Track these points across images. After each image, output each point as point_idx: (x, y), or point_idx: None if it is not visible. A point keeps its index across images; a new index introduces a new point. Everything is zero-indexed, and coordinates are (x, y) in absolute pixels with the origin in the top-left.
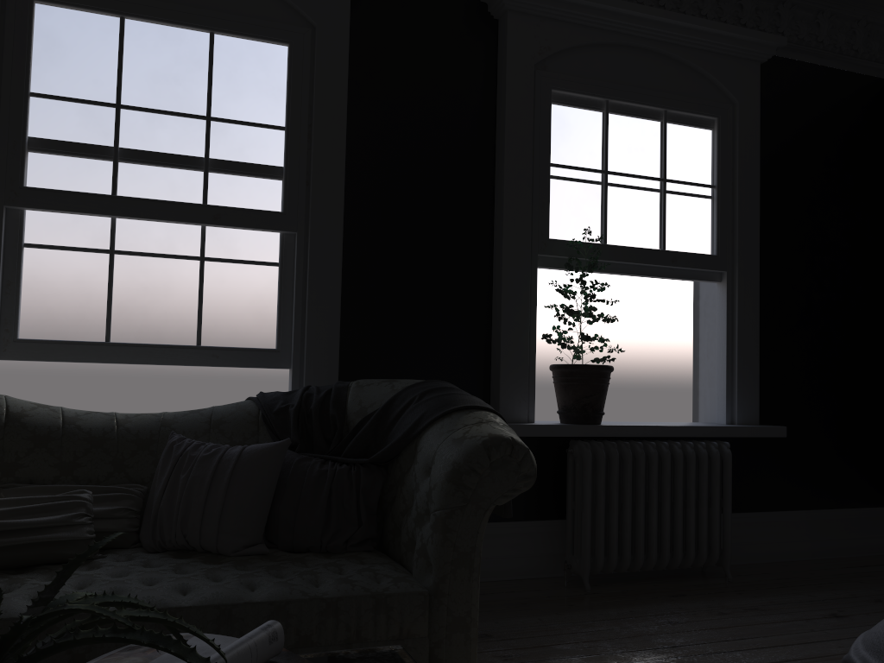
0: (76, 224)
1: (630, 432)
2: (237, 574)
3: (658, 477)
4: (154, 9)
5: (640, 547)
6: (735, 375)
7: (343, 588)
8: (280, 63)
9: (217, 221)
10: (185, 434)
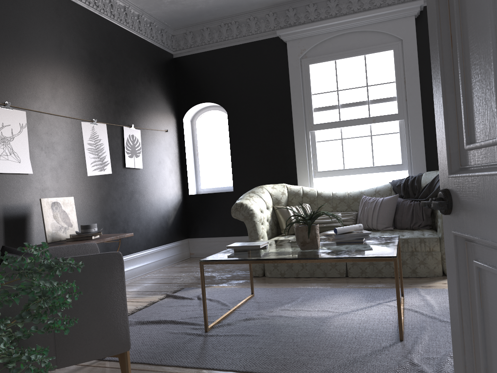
0: (330, 132)
1: None
2: (380, 233)
3: None
4: (344, 54)
5: None
6: None
7: (410, 236)
8: (390, 58)
9: (374, 122)
10: (367, 196)
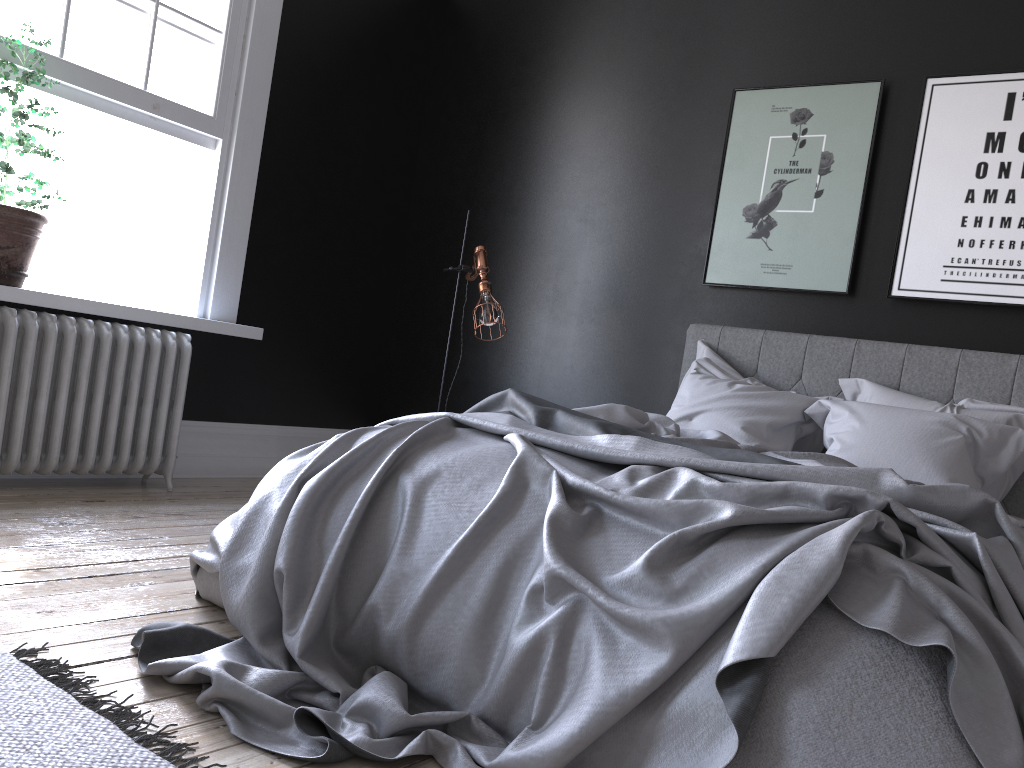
0: None
1: (62, 303)
2: None
3: (94, 365)
4: None
5: (55, 445)
6: (215, 262)
7: None
8: None
9: None
10: None
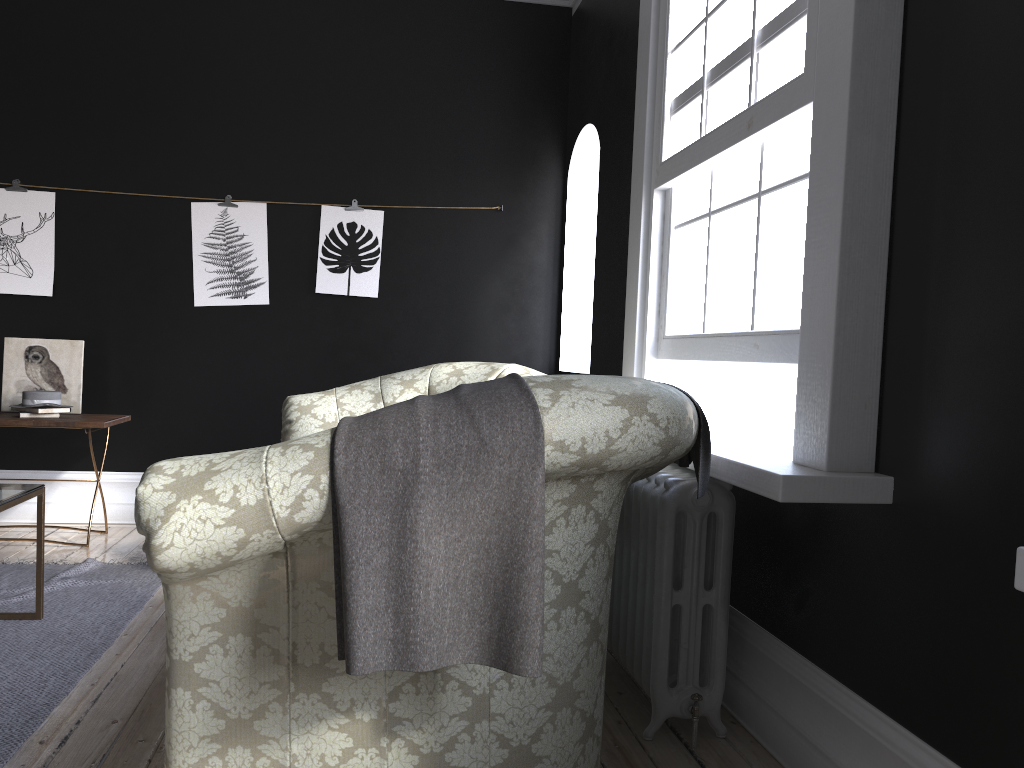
0: (696, 188)
1: None
2: None
3: None
4: None
5: None
6: None
7: None
8: None
9: (749, 130)
10: None
